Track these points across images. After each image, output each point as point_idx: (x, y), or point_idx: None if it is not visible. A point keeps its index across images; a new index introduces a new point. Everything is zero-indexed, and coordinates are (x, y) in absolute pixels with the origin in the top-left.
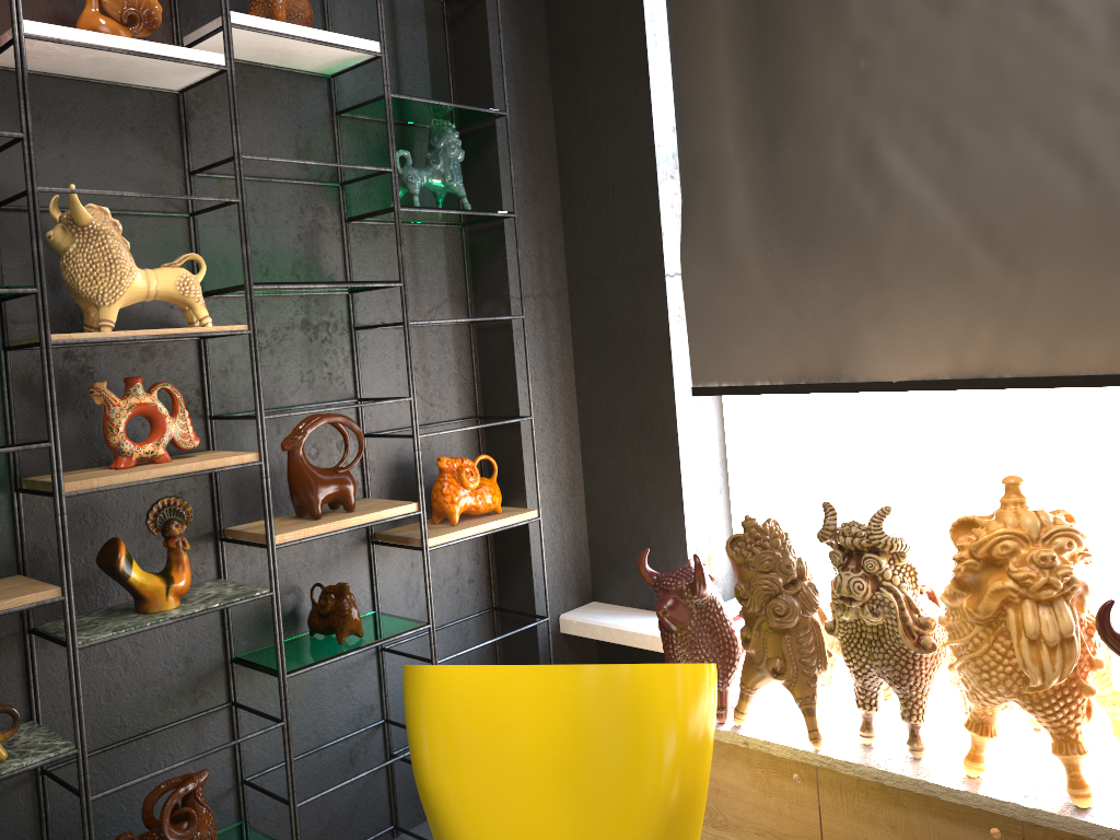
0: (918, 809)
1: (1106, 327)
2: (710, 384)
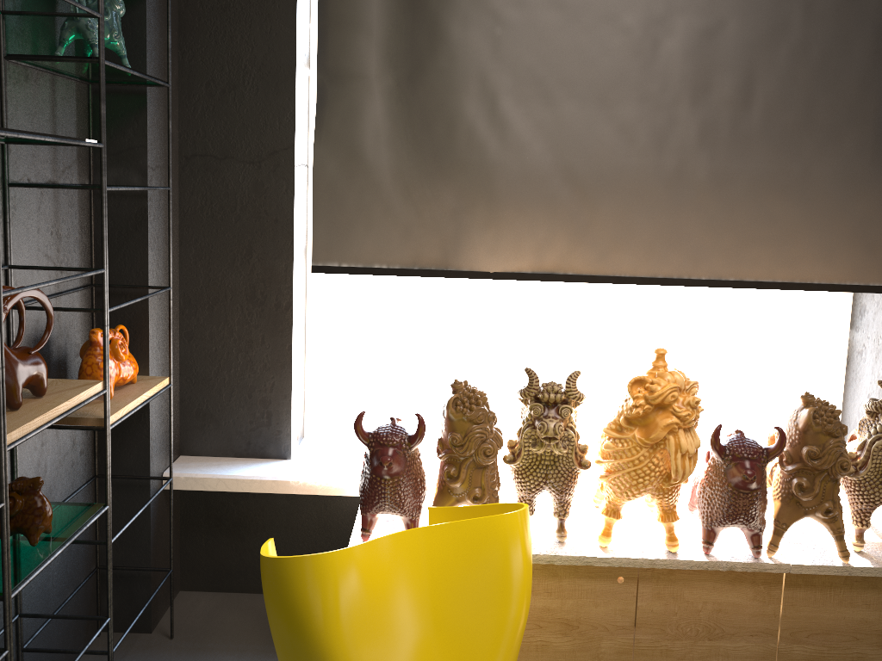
0: (569, 576)
1: (635, 246)
2: (330, 264)
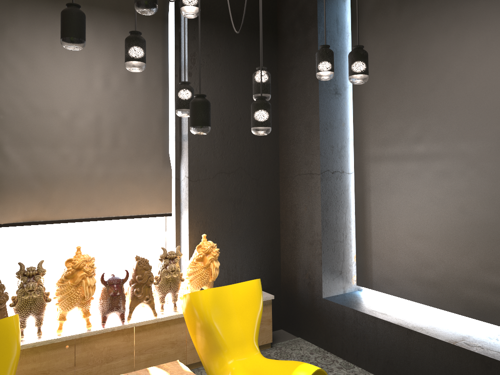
0: (43, 351)
1: (71, 206)
2: None
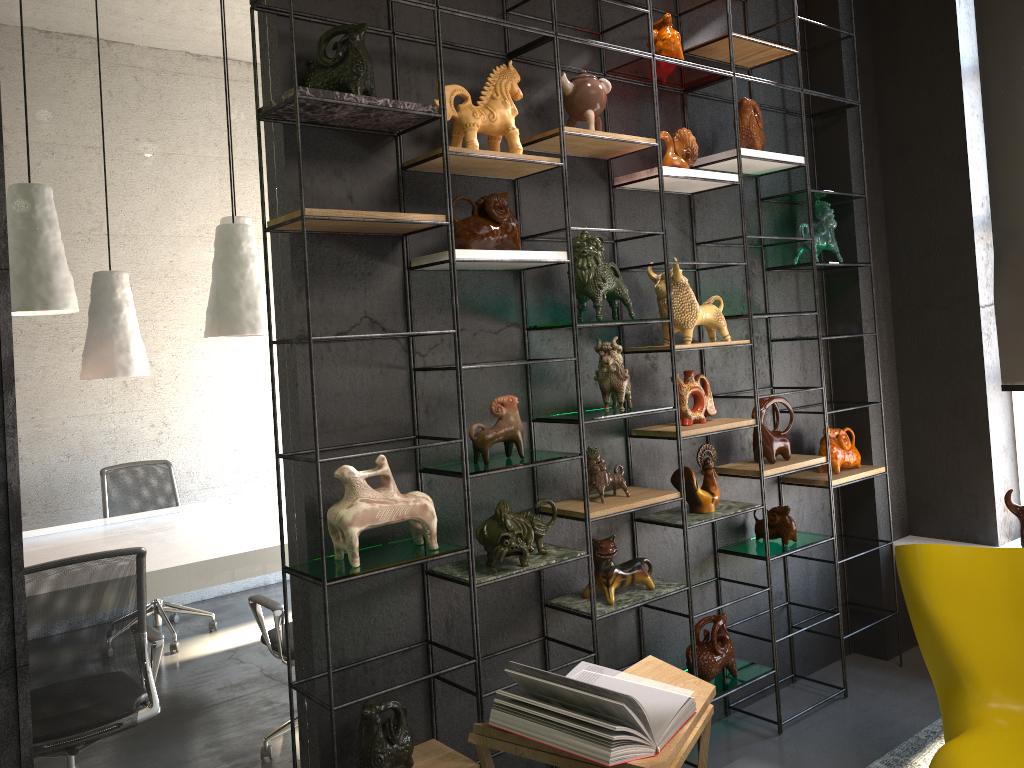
0: None
1: None
2: (1017, 383)
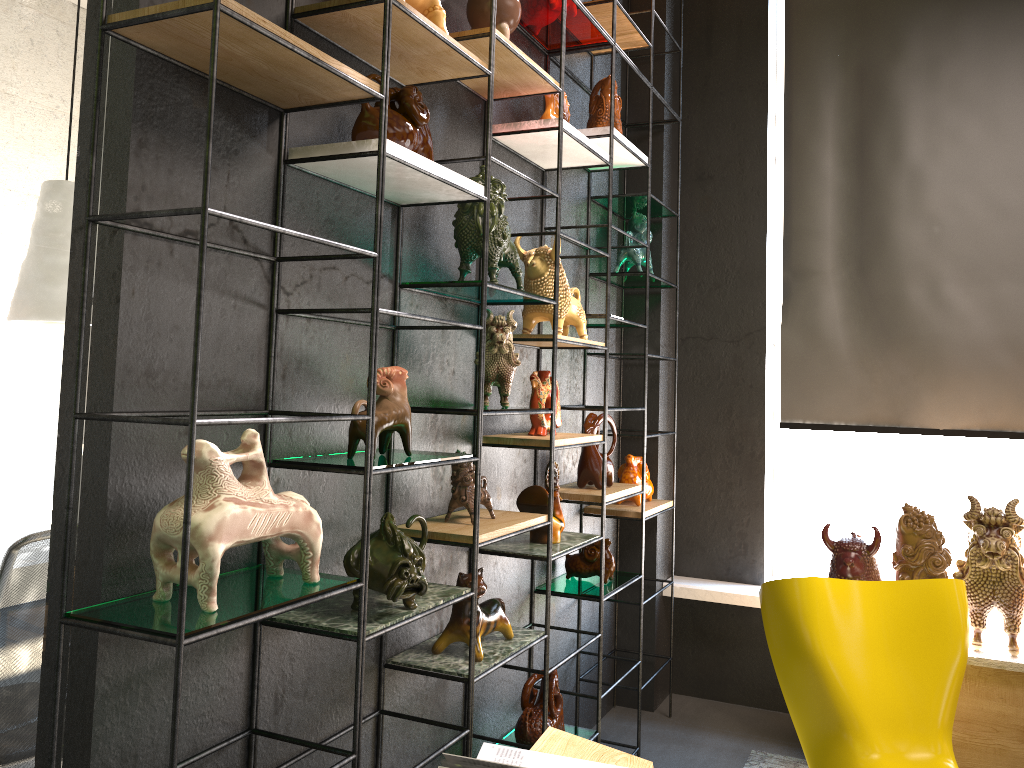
0: (1022, 685)
1: None
2: (795, 421)
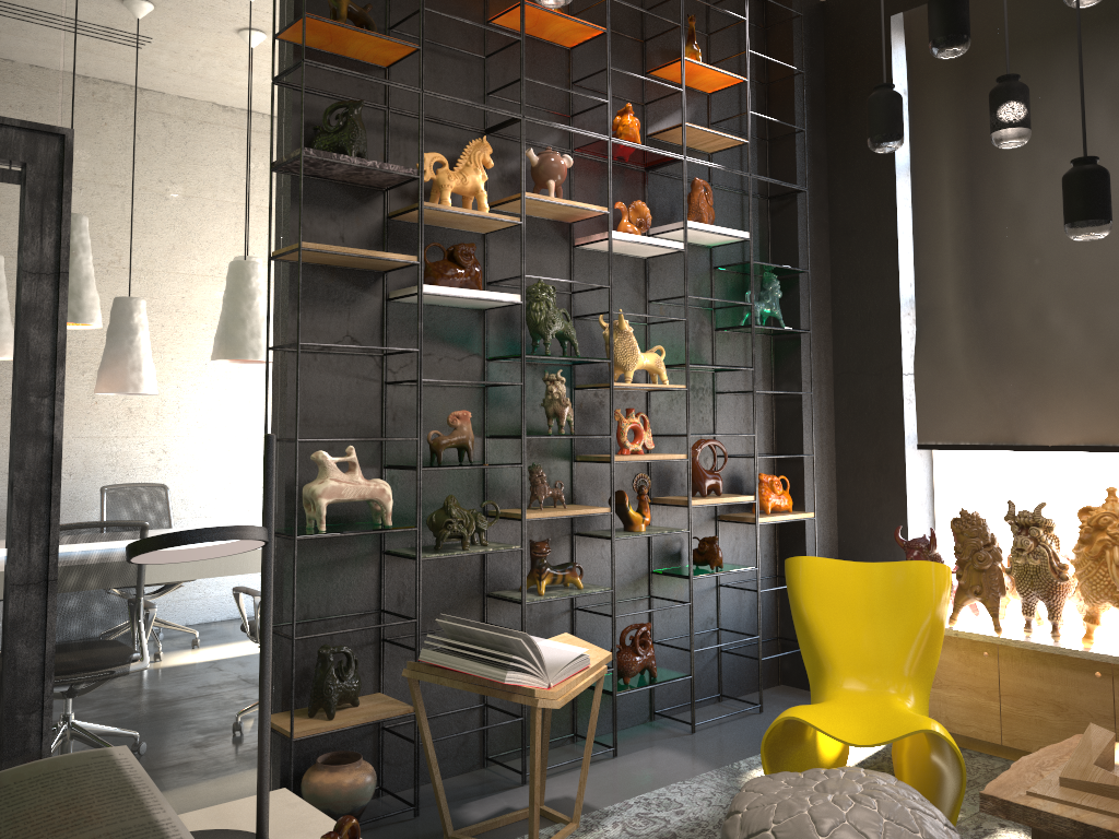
0: (1055, 665)
1: None
2: (929, 442)
